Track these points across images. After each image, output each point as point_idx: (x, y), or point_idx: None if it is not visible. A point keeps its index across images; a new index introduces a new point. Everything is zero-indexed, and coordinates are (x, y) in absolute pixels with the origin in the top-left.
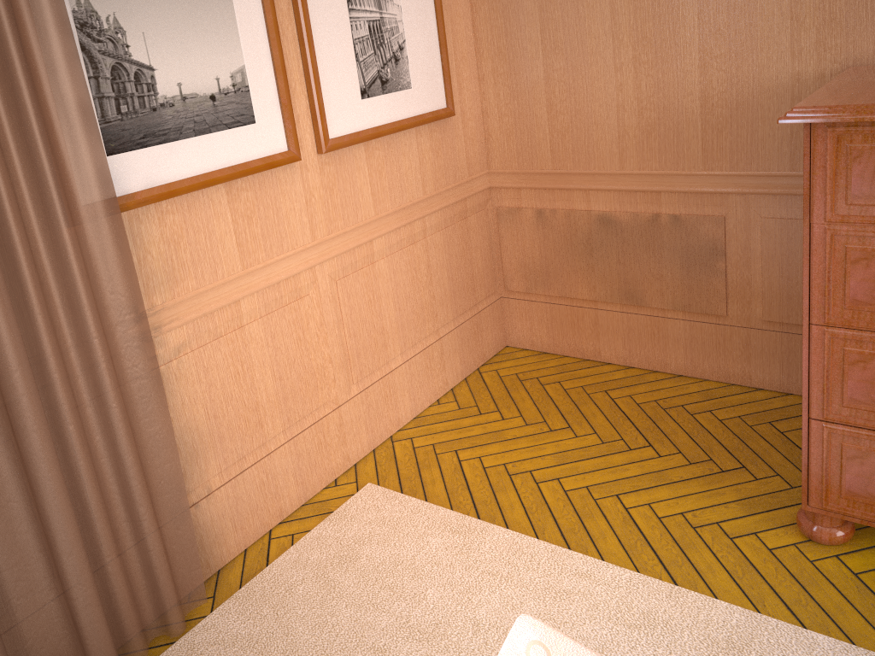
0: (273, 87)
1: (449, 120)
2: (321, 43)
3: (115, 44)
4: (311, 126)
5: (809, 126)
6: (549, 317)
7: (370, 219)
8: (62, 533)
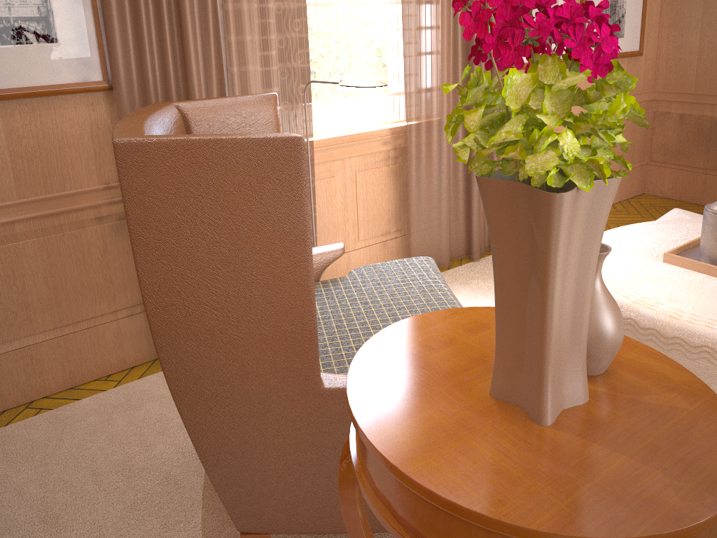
0: None
1: (638, 58)
2: None
3: None
4: None
5: None
6: (674, 177)
7: None
8: (476, 187)
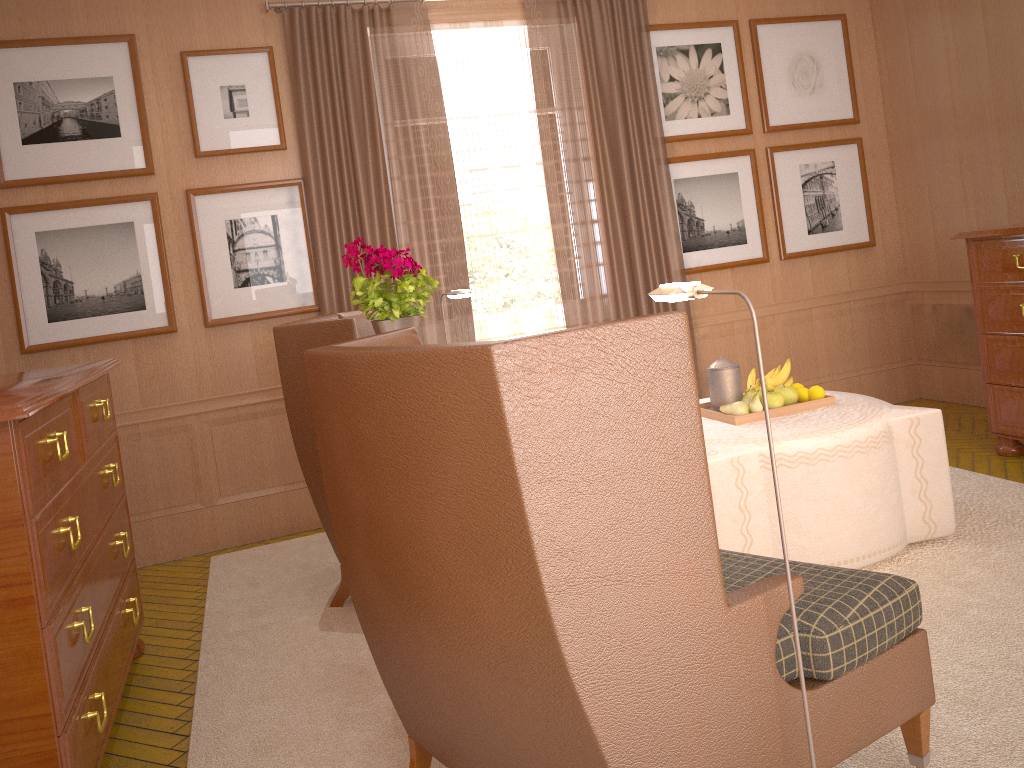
0: (757, 228)
1: (872, 248)
2: (784, 208)
3: (689, 211)
4: (777, 247)
5: (967, 241)
6: (942, 376)
7: (810, 296)
8: None
